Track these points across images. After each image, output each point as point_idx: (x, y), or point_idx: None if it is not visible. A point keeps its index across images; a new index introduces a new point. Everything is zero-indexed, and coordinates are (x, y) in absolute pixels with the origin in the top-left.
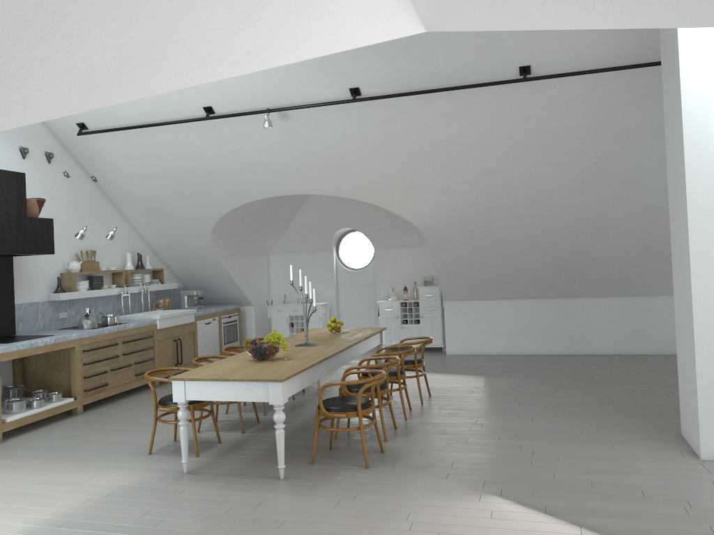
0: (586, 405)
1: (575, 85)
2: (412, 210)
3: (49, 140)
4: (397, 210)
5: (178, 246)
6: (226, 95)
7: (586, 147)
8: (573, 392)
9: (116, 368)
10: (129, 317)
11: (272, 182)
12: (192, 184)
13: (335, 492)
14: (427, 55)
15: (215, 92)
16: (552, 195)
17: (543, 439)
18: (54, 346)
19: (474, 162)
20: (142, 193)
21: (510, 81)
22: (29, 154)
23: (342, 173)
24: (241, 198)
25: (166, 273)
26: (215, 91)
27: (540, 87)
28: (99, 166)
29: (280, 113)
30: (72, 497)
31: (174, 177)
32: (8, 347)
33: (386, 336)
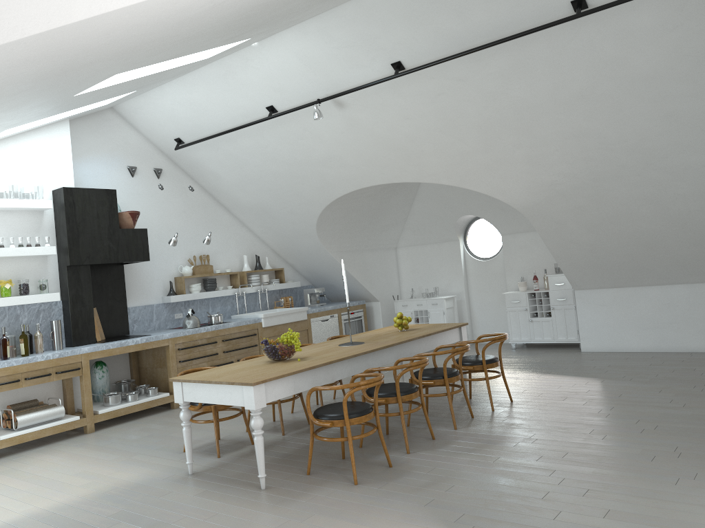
0: (695, 421)
1: (652, 10)
2: (503, 190)
3: (157, 157)
4: (487, 191)
5: (294, 246)
6: (281, 92)
7: (694, 87)
8: (695, 403)
9: (216, 365)
10: (240, 316)
11: (353, 174)
12: (284, 184)
13: (295, 509)
14: (459, 10)
15: (271, 91)
16: (667, 154)
17: (592, 465)
18: (145, 345)
19: (555, 126)
20: (246, 197)
21: (559, 21)
22: (138, 172)
23: (416, 157)
24: (330, 194)
25: (291, 272)
26: (270, 89)
27: (606, 21)
28: (204, 176)
29: (334, 101)
30: (82, 489)
31: (266, 179)
32: (97, 346)
33: (515, 331)
